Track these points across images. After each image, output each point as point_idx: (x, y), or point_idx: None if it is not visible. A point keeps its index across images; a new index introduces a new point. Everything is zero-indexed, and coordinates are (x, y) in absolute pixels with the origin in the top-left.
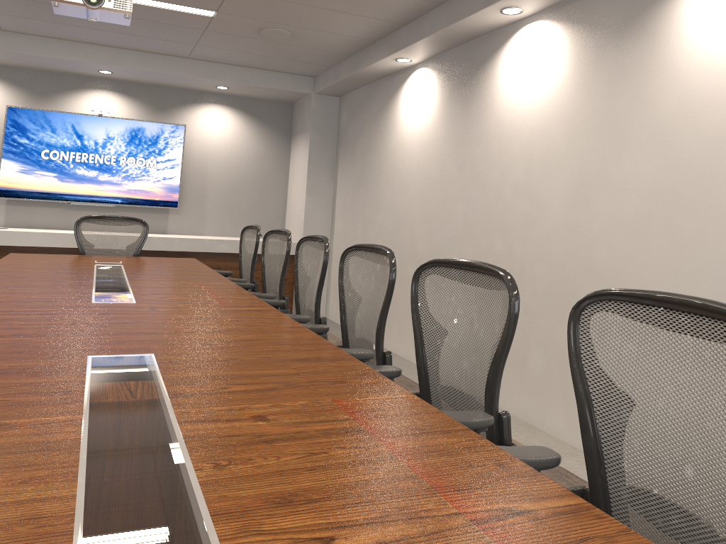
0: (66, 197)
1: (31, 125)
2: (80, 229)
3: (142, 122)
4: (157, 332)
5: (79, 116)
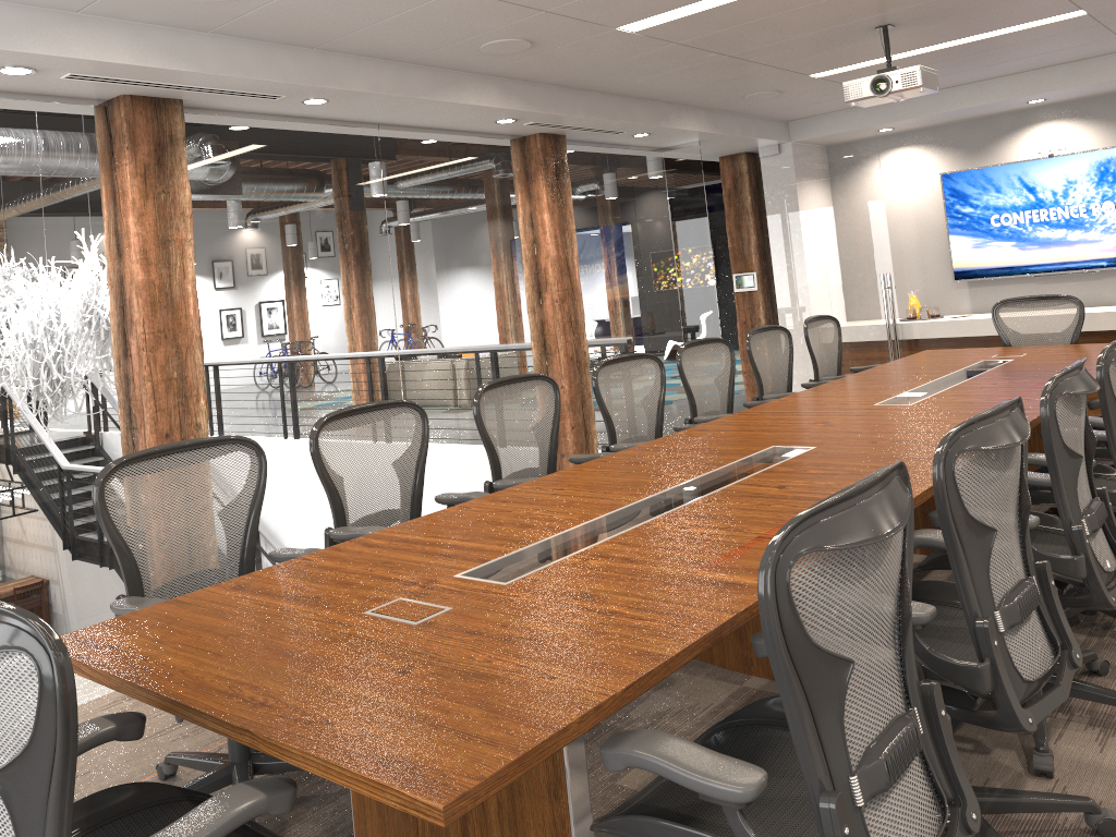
0: (1033, 269)
1: (971, 190)
2: (998, 317)
3: (1111, 149)
4: (860, 432)
5: (1023, 164)
